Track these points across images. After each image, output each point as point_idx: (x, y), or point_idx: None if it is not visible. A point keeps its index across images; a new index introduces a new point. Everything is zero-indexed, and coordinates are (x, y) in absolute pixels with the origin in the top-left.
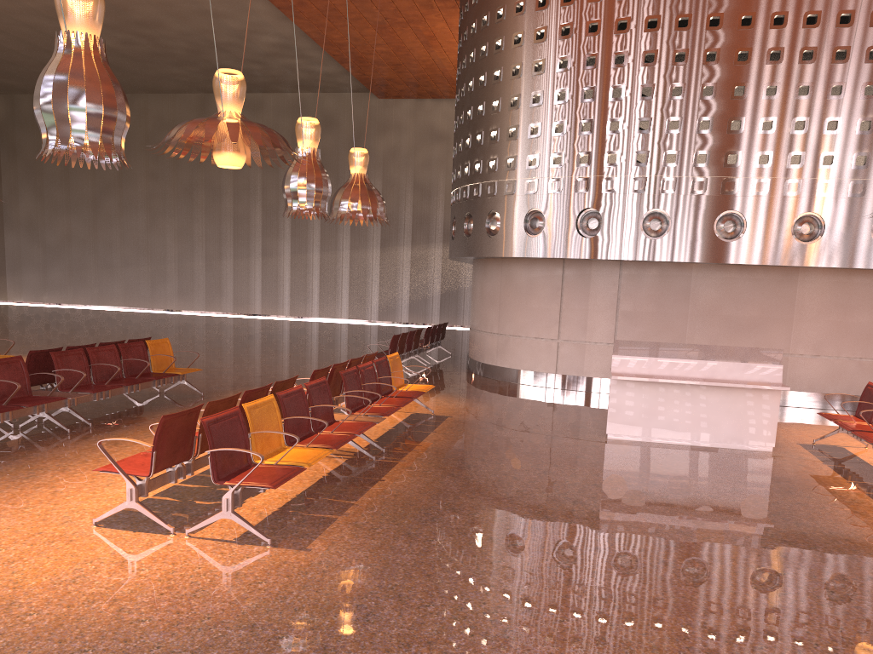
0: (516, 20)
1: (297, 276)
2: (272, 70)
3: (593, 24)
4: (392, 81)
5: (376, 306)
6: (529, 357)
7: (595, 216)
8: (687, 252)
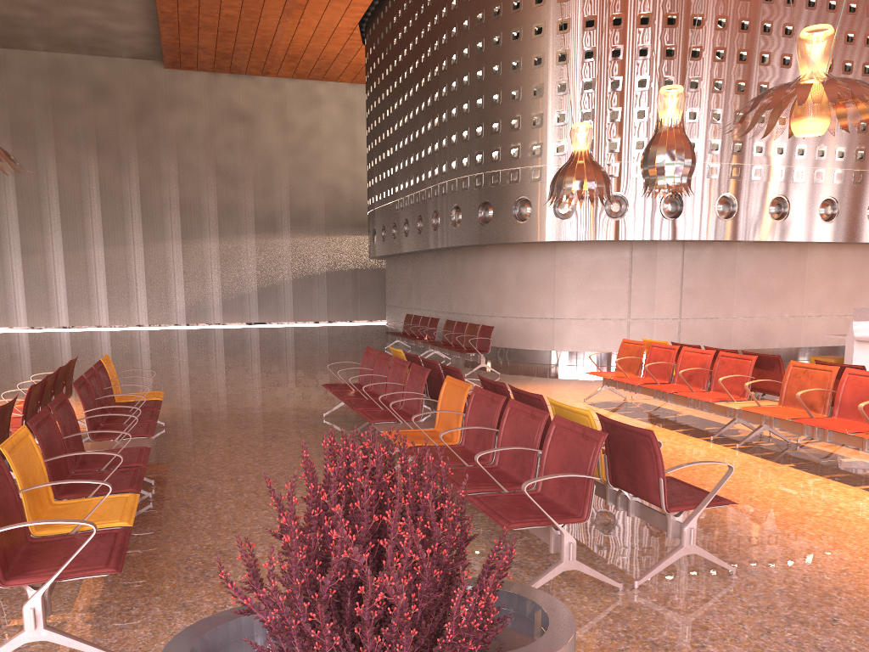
0: (586, 3)
1: (74, 277)
2: (48, 21)
3: (671, 17)
4: (203, 50)
5: (182, 308)
6: (596, 338)
7: (675, 200)
8: (750, 232)
